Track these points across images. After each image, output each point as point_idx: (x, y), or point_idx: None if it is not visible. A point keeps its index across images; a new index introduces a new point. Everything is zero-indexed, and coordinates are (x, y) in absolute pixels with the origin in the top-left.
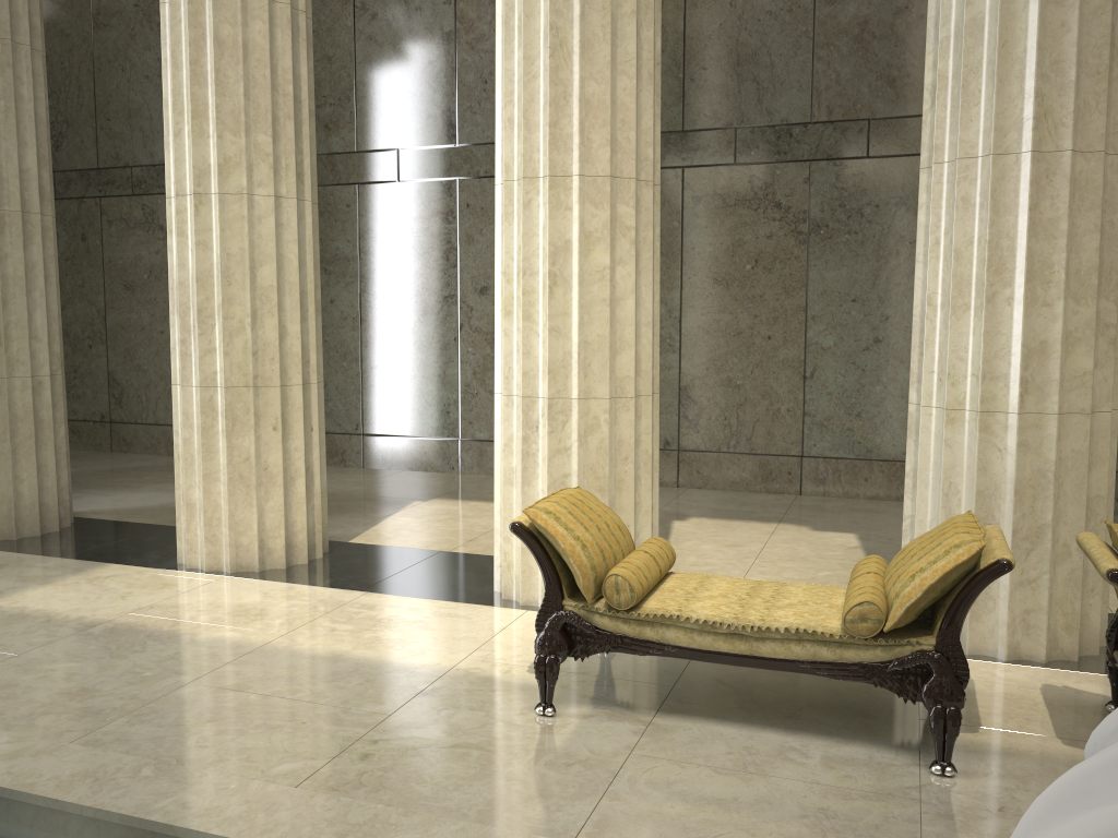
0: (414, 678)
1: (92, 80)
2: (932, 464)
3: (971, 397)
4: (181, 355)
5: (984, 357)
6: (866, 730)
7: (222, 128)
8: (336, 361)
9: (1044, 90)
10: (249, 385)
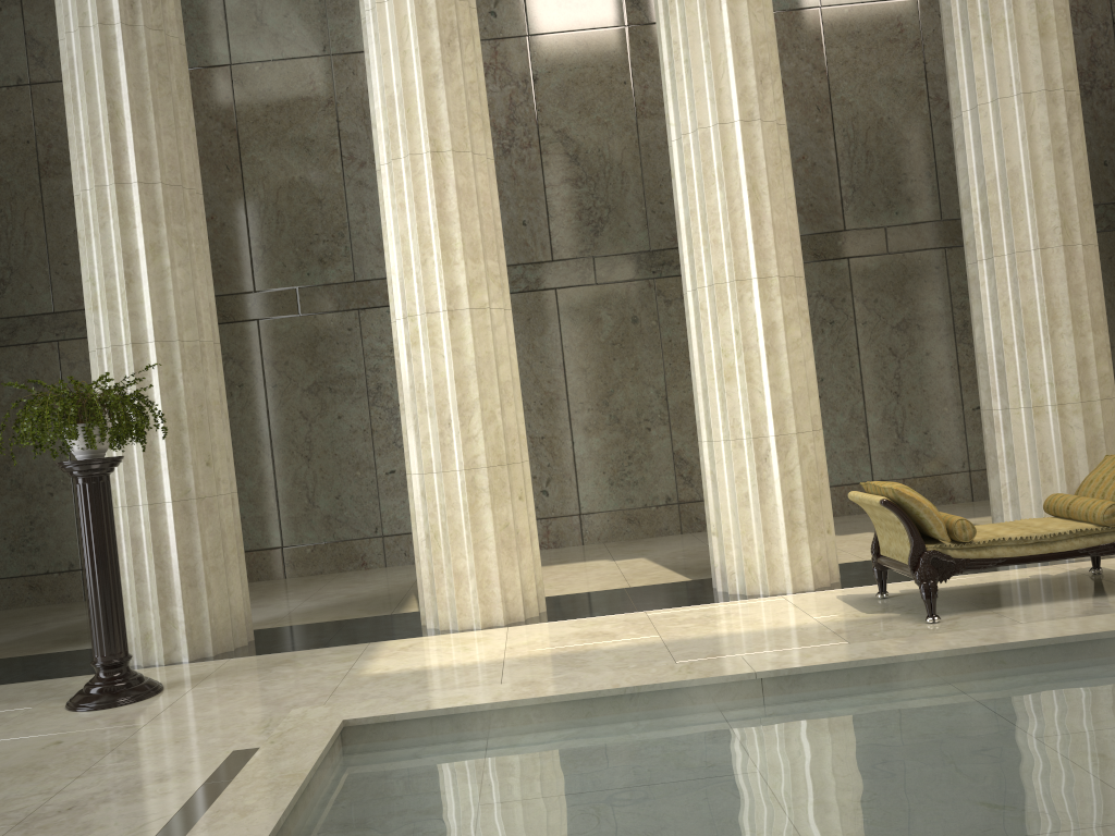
0: (811, 629)
1: (42, 226)
2: (1024, 444)
3: (1047, 397)
4: (440, 445)
5: (1054, 370)
6: (1103, 591)
7: (466, 256)
8: (349, 472)
9: (1061, 210)
10: (503, 463)
